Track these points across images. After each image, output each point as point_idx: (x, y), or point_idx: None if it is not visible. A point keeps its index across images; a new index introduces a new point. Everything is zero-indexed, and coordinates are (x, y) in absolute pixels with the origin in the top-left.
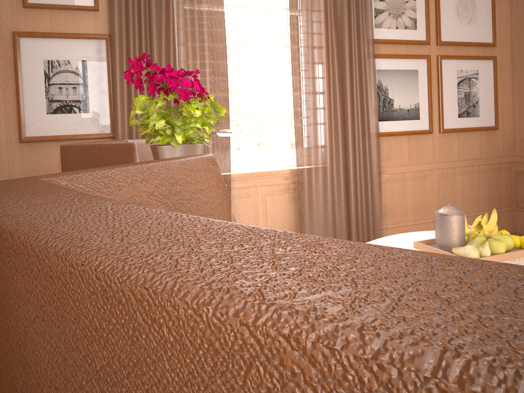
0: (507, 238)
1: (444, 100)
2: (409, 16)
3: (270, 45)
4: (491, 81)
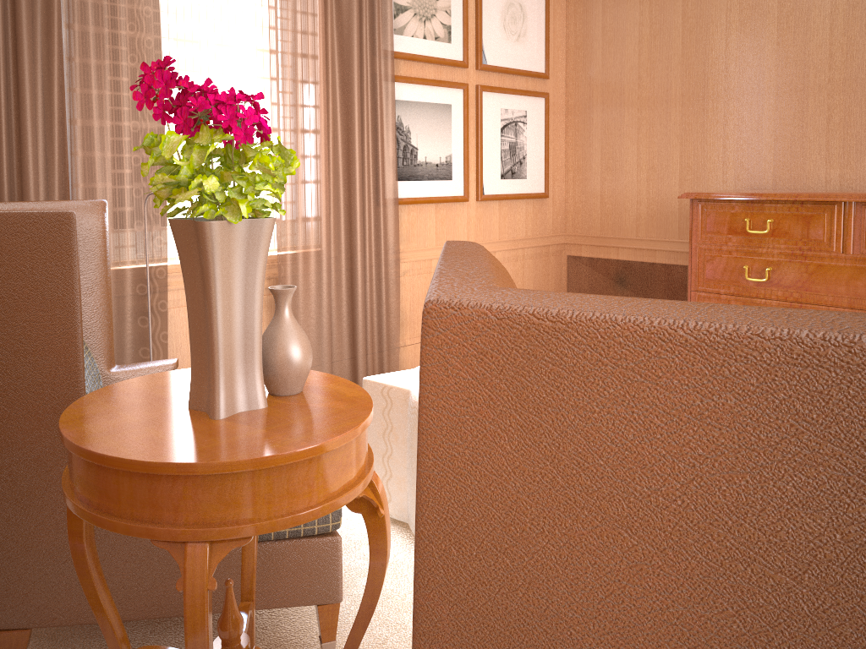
0: None
1: (484, 152)
2: (441, 21)
3: (233, 45)
4: (542, 128)
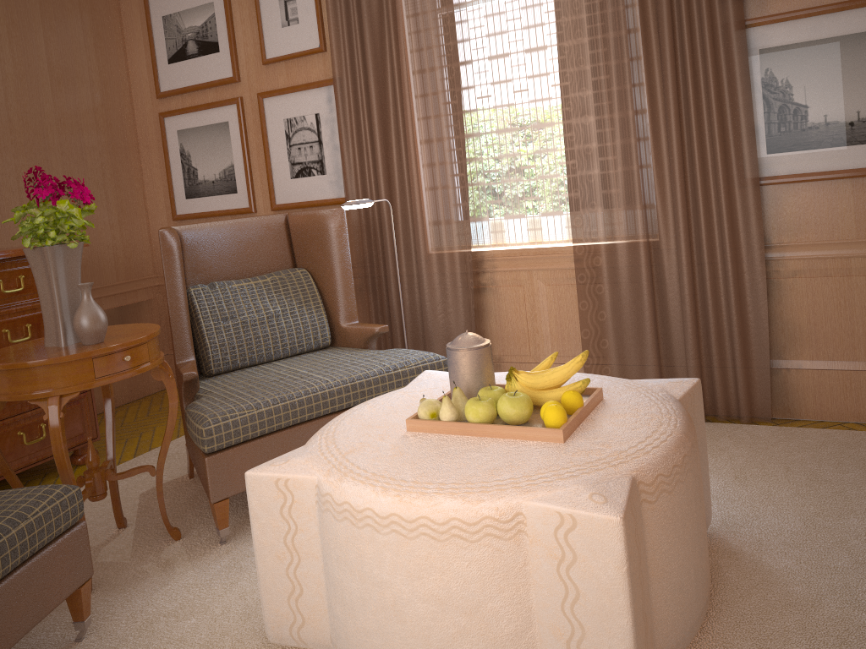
0: (504, 402)
1: None
2: None
3: (541, 47)
4: None
